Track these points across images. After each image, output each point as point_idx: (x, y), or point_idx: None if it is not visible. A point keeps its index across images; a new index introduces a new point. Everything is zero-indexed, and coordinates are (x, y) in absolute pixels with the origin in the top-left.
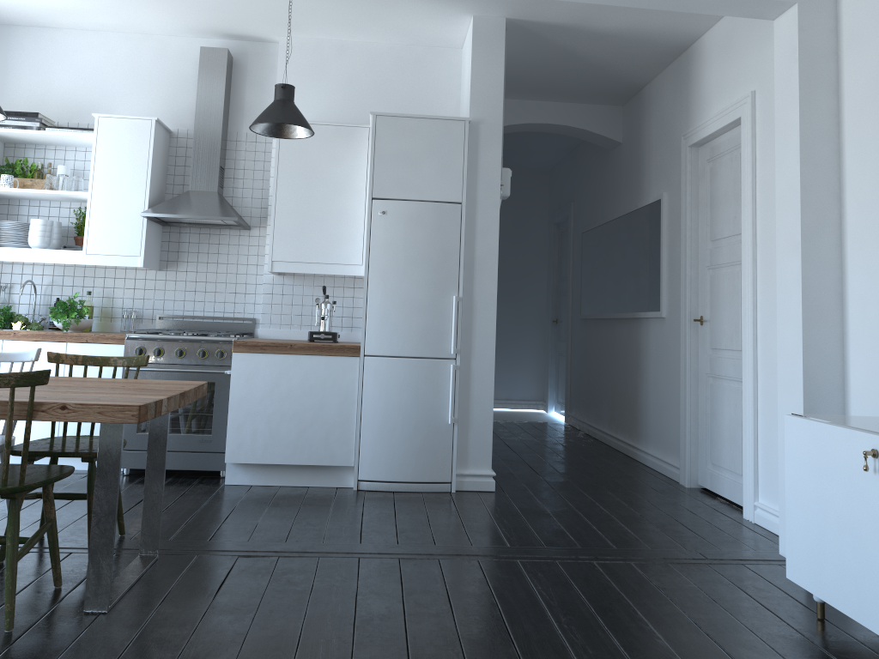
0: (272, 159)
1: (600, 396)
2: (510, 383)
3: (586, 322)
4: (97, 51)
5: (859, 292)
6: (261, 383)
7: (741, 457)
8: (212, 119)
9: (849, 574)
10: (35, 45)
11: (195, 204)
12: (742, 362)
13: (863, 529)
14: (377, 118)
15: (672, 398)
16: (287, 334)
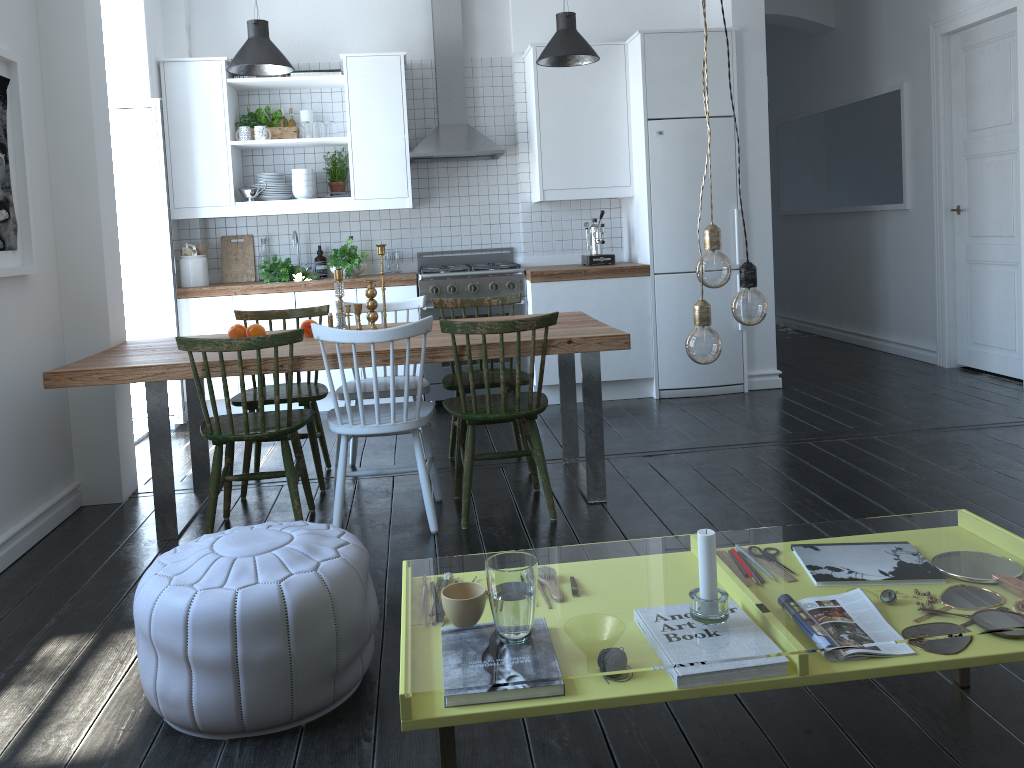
0: (516, 84)
1: (814, 291)
2: None
3: (788, 218)
4: None
5: None
6: (560, 310)
7: (1014, 335)
8: (452, 48)
9: None
10: None
11: (455, 139)
12: (1014, 247)
13: None
14: (645, 37)
15: (922, 287)
16: (550, 260)
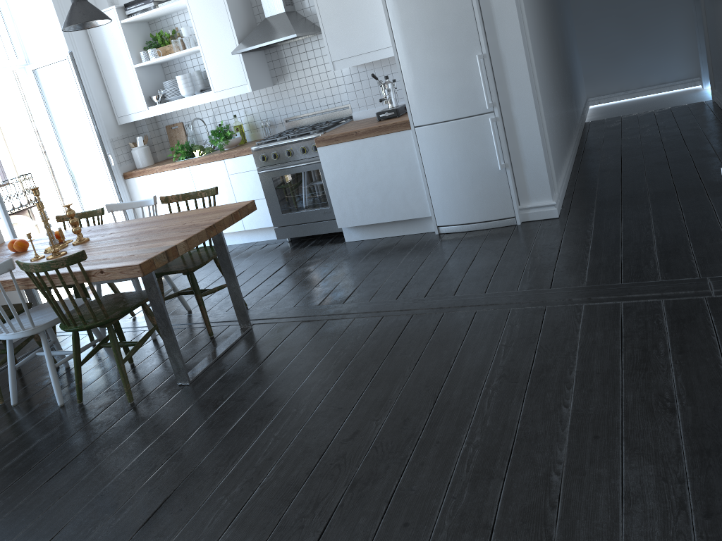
0: None
1: None
2: (661, 67)
3: None
4: None
5: None
6: (344, 167)
7: None
8: None
9: None
10: None
11: (268, 31)
12: None
13: None
14: None
15: None
16: (373, 112)
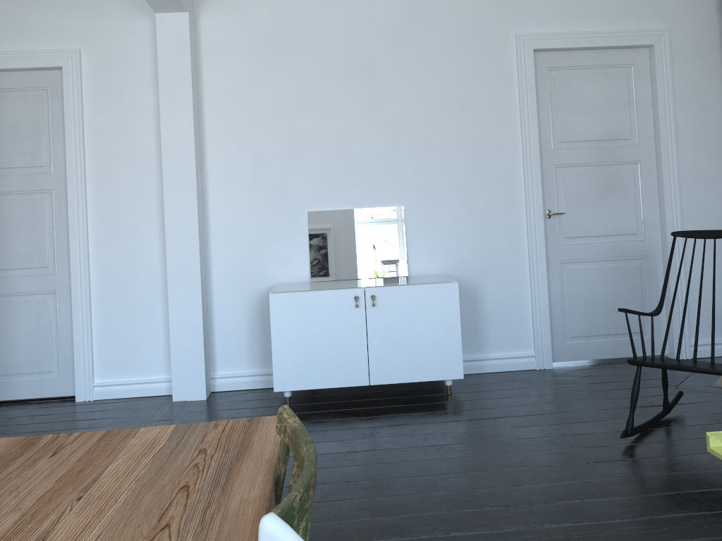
0: None
1: None
2: None
3: None
4: None
5: (221, 215)
6: None
7: (52, 357)
8: None
9: (336, 365)
10: None
11: None
12: (51, 276)
13: (347, 338)
14: None
15: None
16: None
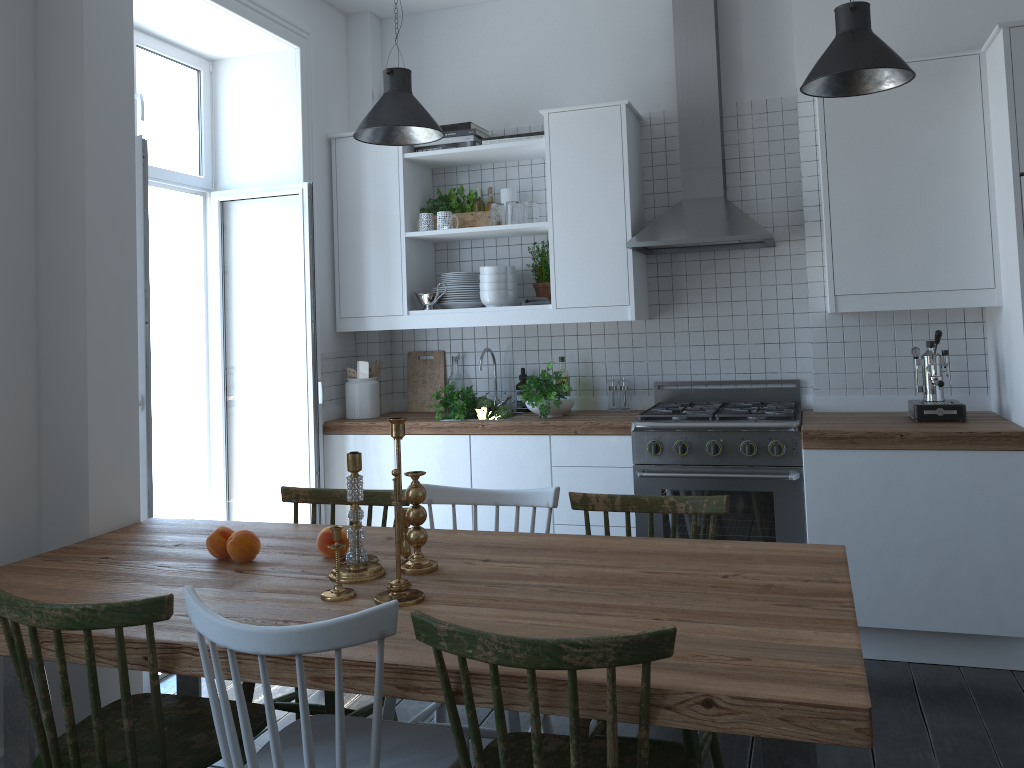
0: (800, 134)
1: None
2: None
3: None
4: (528, 25)
5: None
6: (857, 498)
7: None
8: (702, 89)
9: None
10: (451, 34)
11: (698, 220)
12: None
13: None
14: (1011, 33)
15: None
16: (858, 403)
